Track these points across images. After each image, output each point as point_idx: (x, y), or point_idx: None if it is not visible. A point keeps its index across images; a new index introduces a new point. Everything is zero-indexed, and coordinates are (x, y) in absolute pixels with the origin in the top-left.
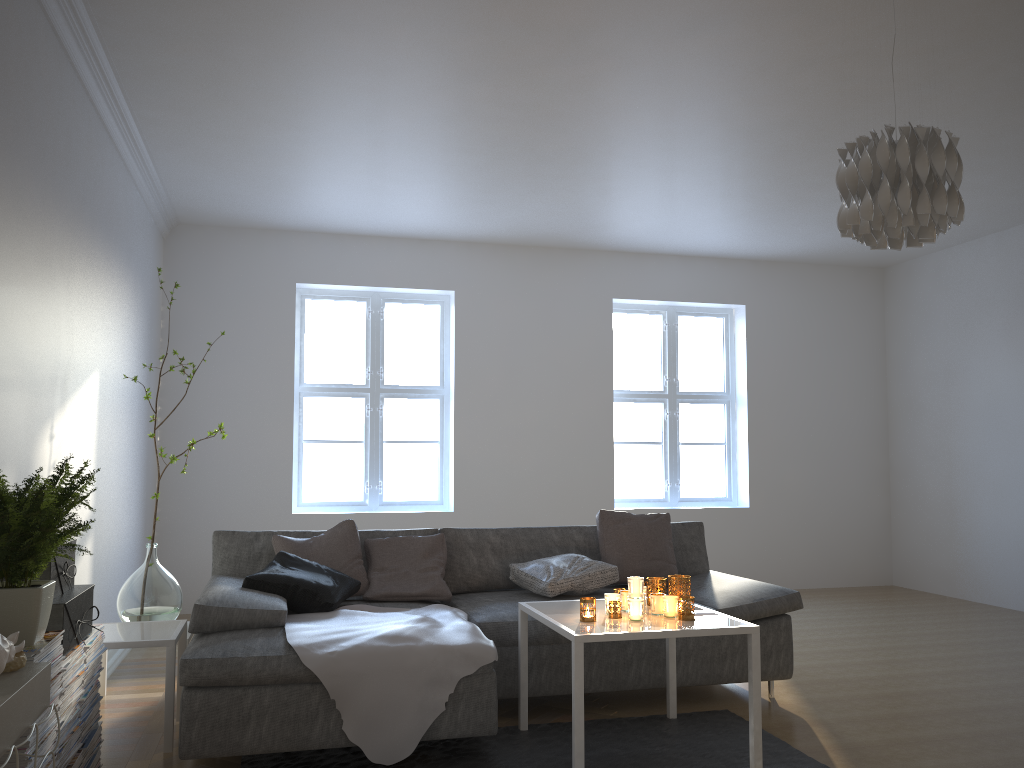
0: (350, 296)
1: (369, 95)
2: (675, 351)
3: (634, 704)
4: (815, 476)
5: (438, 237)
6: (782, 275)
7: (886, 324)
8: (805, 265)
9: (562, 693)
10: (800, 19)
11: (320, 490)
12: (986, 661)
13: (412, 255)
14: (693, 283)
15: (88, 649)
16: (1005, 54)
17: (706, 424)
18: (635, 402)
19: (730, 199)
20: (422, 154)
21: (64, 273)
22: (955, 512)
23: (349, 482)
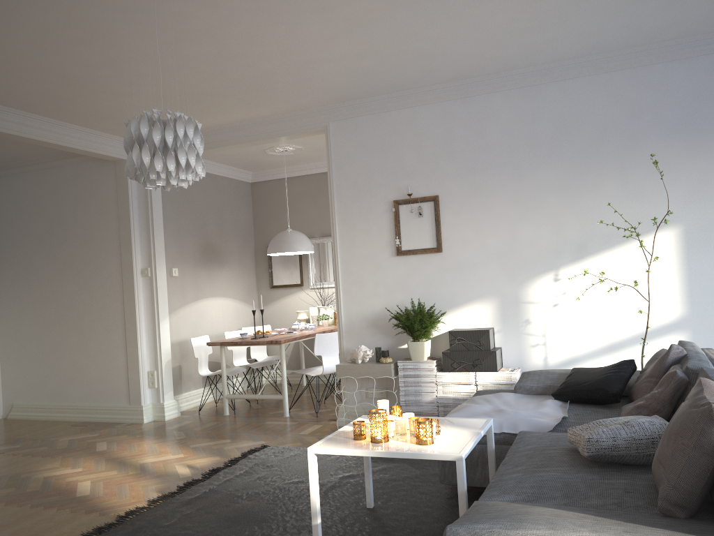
0: None
1: None
2: None
3: None
4: None
5: None
6: None
7: None
8: None
9: None
10: None
11: None
12: None
13: None
14: None
15: (481, 376)
16: None
17: None
18: None
19: None
20: None
21: (565, 192)
22: None
23: None
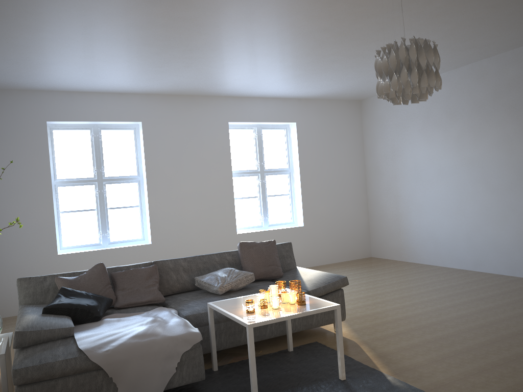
0: (80, 127)
1: (90, 12)
2: (262, 148)
3: (269, 345)
4: (334, 207)
5: (130, 92)
6: (313, 106)
7: (363, 129)
8: (324, 100)
9: (233, 346)
10: None
11: (73, 239)
12: (426, 295)
13: (115, 102)
14: (269, 112)
15: None
16: None
17: (279, 185)
18: (243, 176)
19: (291, 68)
20: (122, 46)
21: None
22: (400, 220)
23: (89, 233)
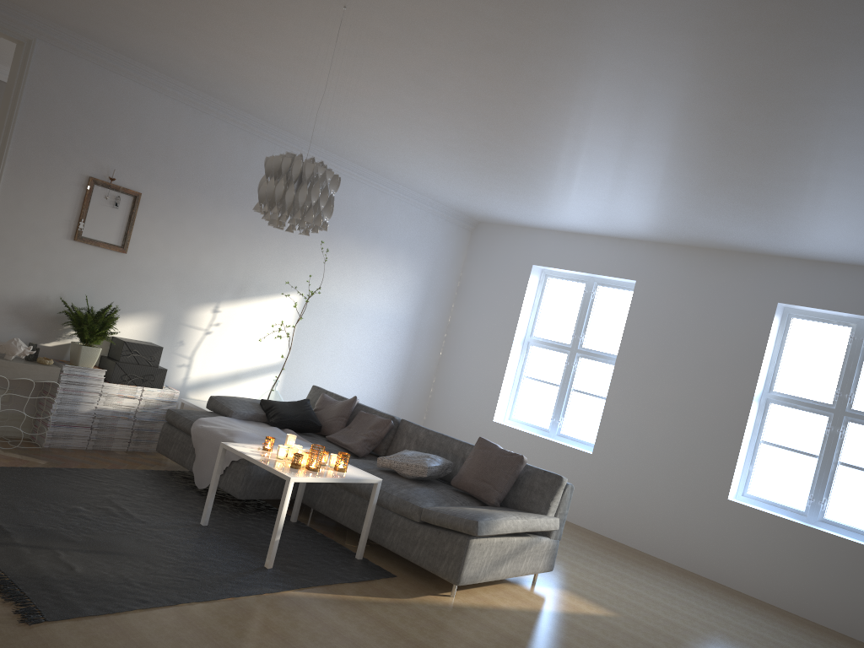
0: (574, 278)
1: (394, 142)
2: (855, 367)
3: (378, 552)
4: None
5: (627, 237)
6: None
7: None
8: None
9: (330, 517)
10: (457, 69)
11: (525, 413)
12: None
13: (611, 250)
14: None
15: (147, 392)
16: (639, 64)
17: None
18: (796, 409)
19: (761, 206)
20: (486, 175)
21: (245, 238)
22: None
23: (544, 412)
